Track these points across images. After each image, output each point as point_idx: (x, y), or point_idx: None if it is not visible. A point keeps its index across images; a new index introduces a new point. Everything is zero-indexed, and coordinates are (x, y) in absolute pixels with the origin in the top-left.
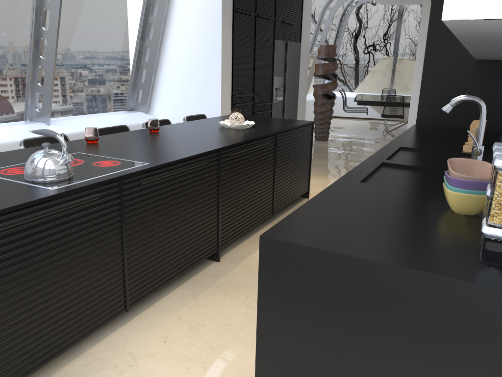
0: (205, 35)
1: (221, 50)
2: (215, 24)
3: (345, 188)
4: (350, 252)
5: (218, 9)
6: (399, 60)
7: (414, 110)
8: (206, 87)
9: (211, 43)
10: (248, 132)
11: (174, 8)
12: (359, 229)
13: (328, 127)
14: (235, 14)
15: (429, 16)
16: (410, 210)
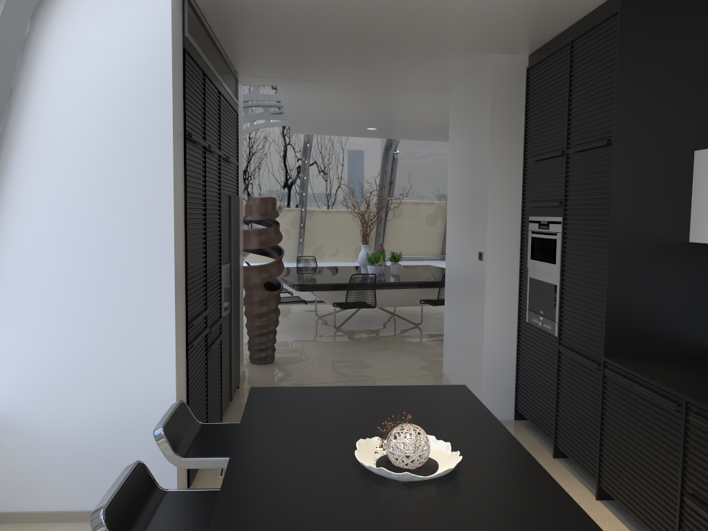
0: (124, 189)
1: (174, 227)
2: (155, 165)
3: None
4: None
5: (164, 132)
6: (309, 213)
7: (491, 313)
8: (131, 313)
9: (142, 210)
10: (507, 495)
11: (27, 122)
12: None
13: (274, 338)
14: (186, 144)
15: (501, 161)
16: None
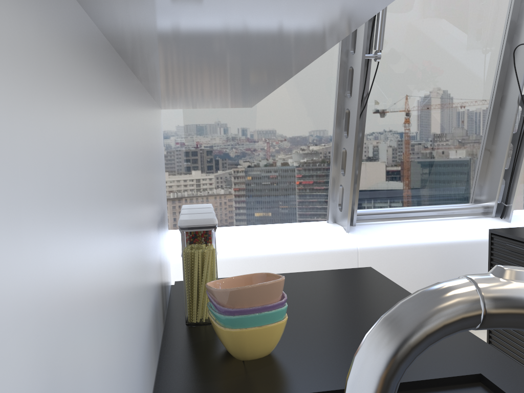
0: None
1: None
2: None
3: (453, 343)
4: (301, 273)
5: None
6: None
7: None
8: None
9: None
10: None
11: None
12: (322, 288)
13: None
14: None
15: None
16: (311, 326)
